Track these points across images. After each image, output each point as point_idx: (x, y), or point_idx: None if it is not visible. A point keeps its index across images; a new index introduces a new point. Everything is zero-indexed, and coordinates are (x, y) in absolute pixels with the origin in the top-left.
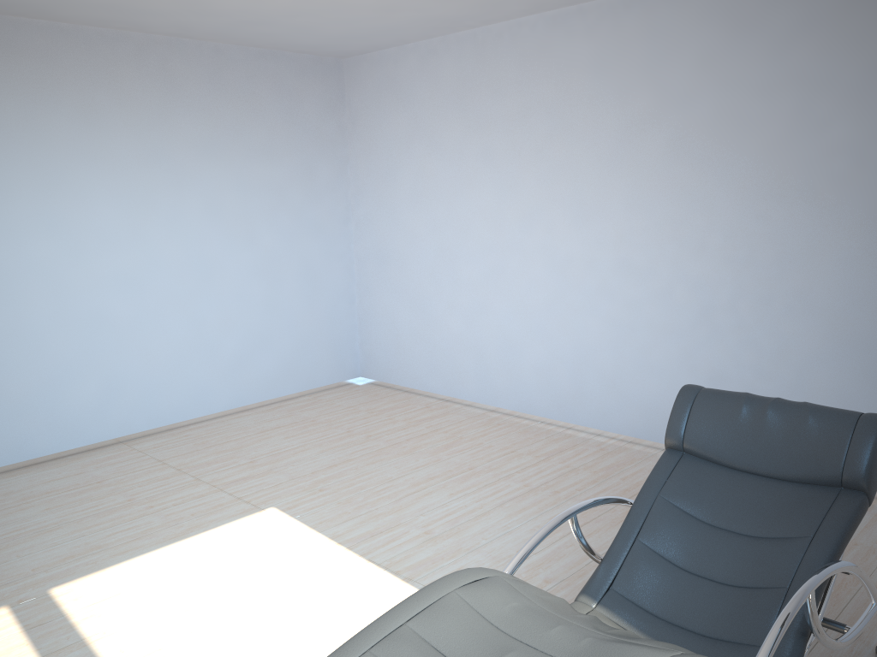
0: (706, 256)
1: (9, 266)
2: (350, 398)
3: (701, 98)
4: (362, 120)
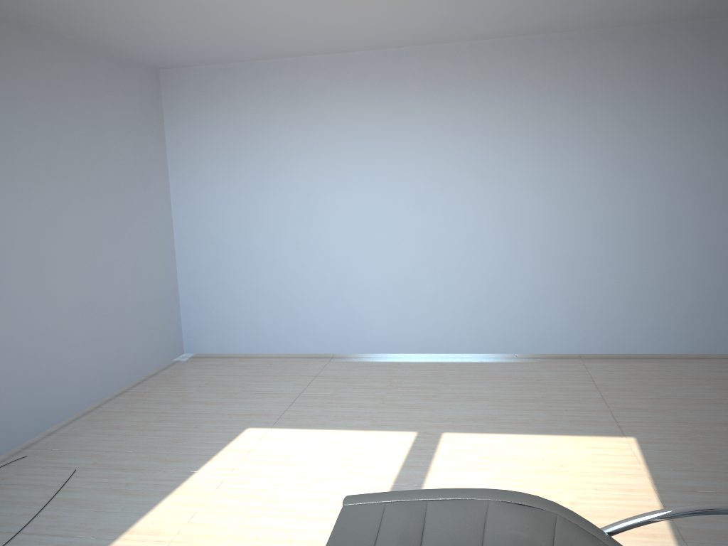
0: None
1: (513, 214)
2: None
3: None
4: None
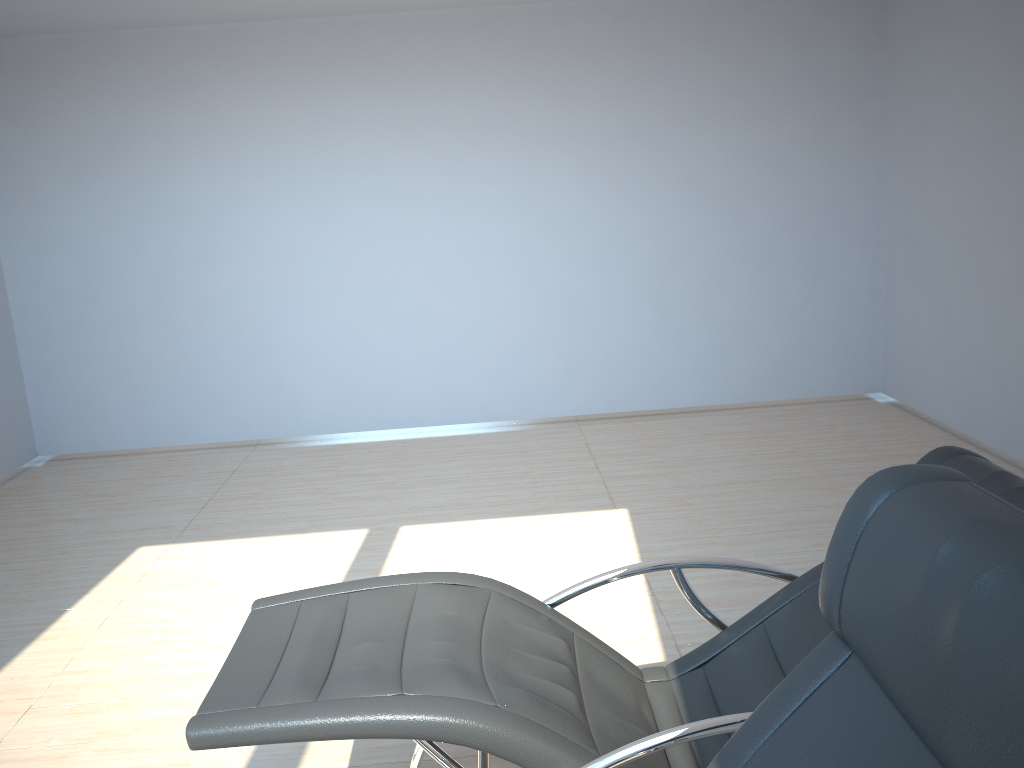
0: None
1: (485, 243)
2: (842, 415)
3: None
4: (902, 60)
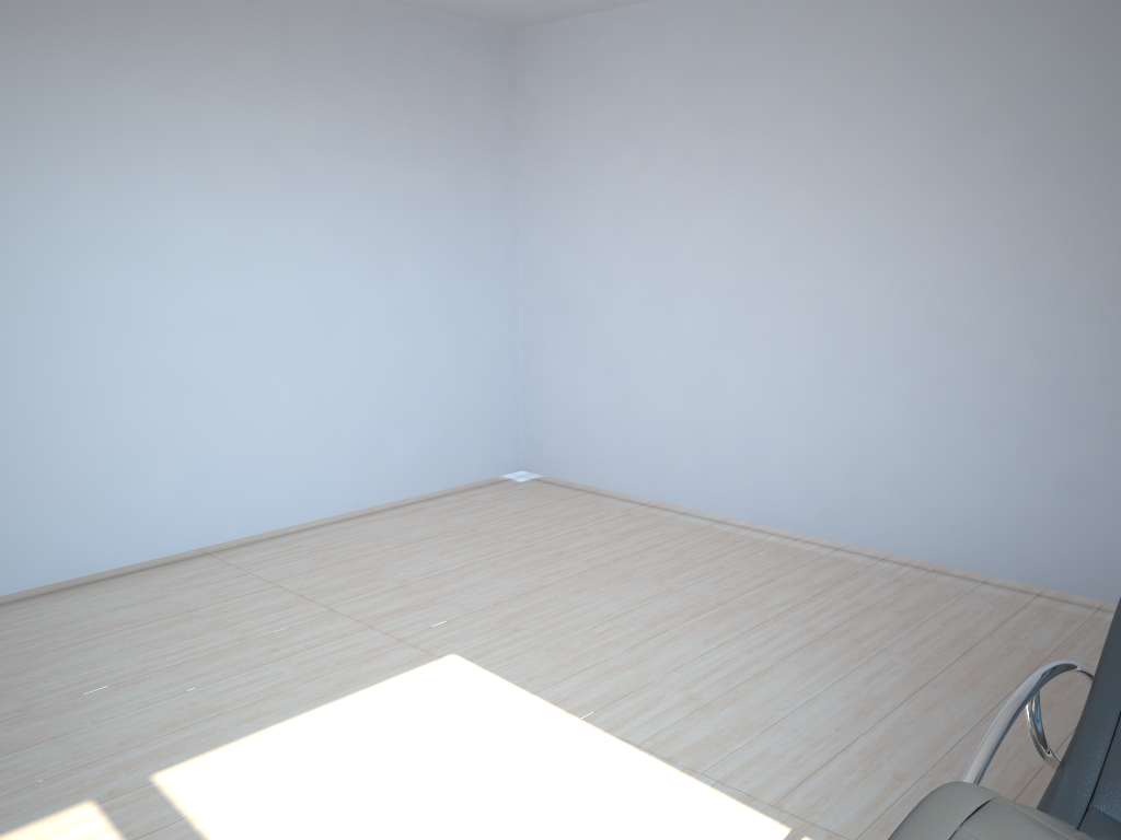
0: (1068, 310)
1: (64, 298)
2: (515, 499)
3: (1071, 86)
4: (541, 115)
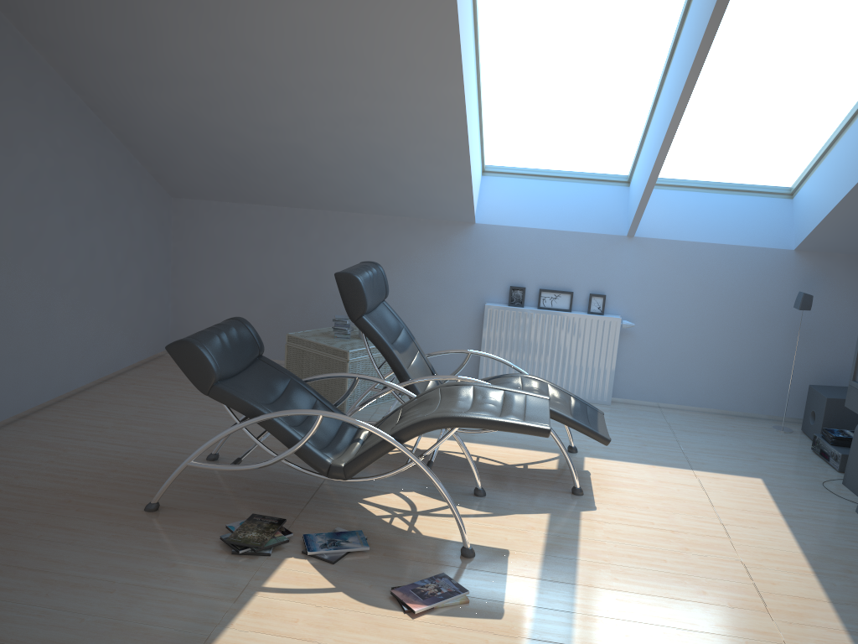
0: None
1: None
2: None
3: None
4: None
